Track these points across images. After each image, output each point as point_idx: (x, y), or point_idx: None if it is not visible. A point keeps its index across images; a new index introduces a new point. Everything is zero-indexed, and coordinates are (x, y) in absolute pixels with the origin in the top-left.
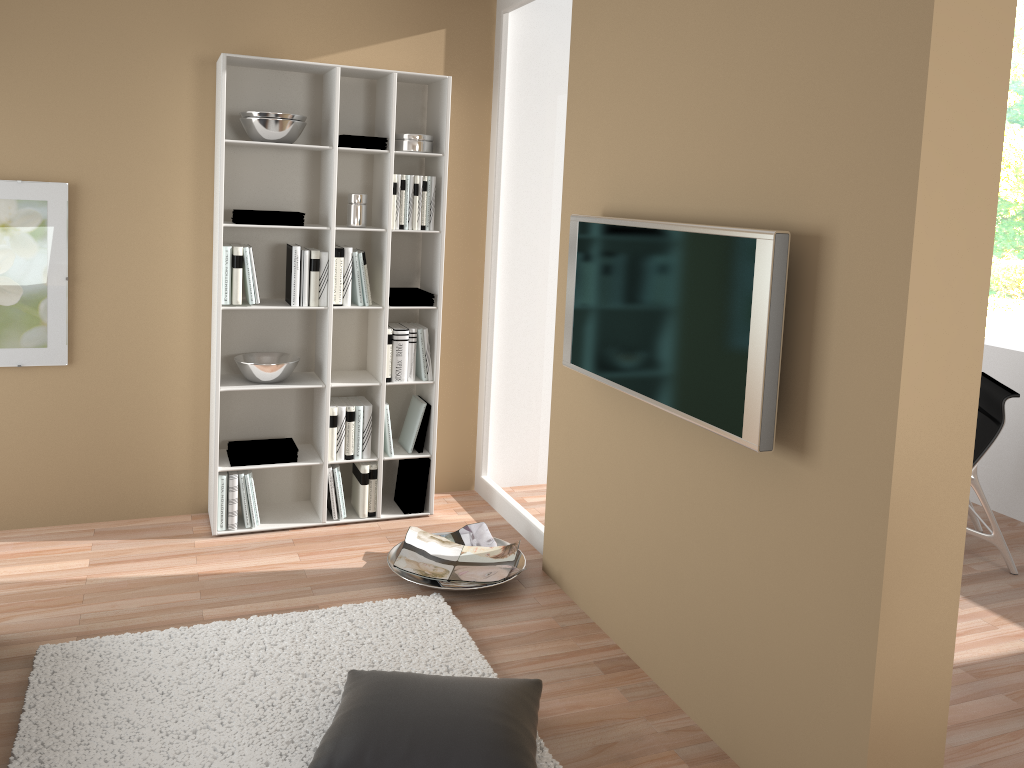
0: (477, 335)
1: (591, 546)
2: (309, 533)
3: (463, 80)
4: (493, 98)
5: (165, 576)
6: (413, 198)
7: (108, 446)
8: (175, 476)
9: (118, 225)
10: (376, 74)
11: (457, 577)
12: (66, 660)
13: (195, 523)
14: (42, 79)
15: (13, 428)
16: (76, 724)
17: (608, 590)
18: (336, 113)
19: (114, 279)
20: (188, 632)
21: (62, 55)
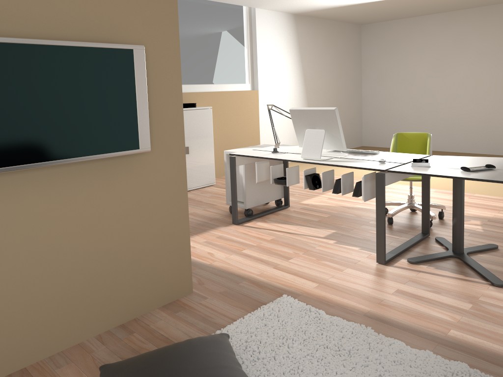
0: None
1: None
2: None
3: None
4: None
5: None
6: None
7: None
8: None
9: None
10: None
11: None
12: None
13: None
14: None
15: None
16: None
17: None
18: None
19: None
20: None
21: None
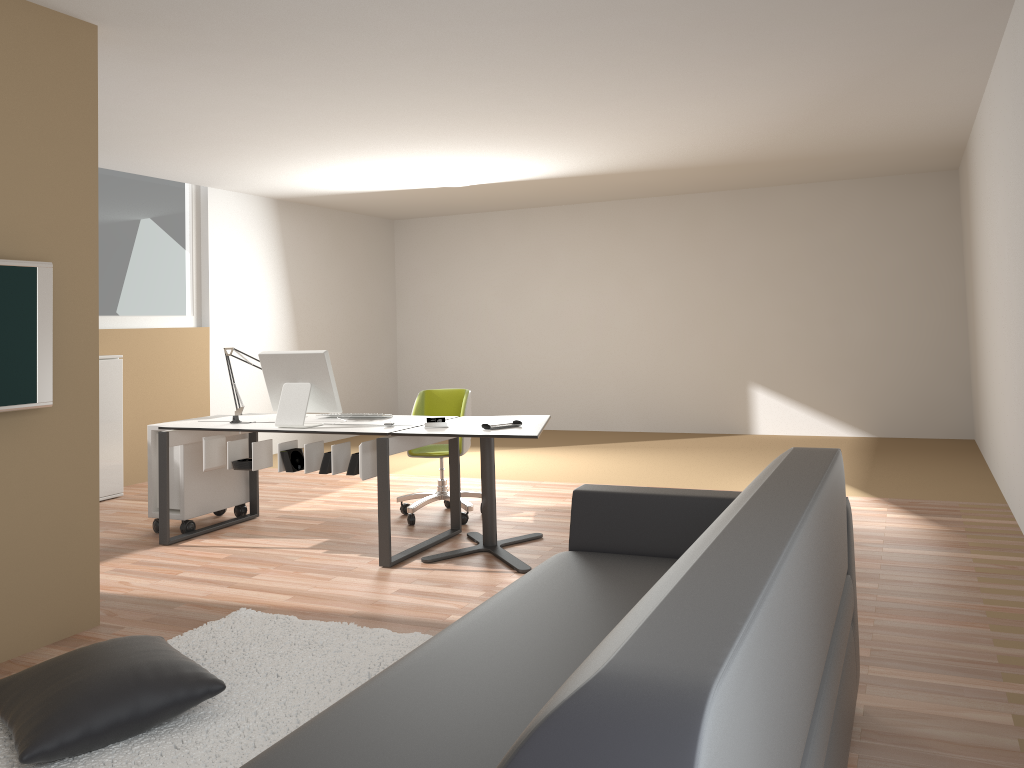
0: None
1: None
2: None
3: None
4: None
5: None
6: None
7: None
8: None
9: None
10: None
11: None
12: None
13: None
14: None
15: None
16: None
17: None
18: None
19: None
20: None
21: None
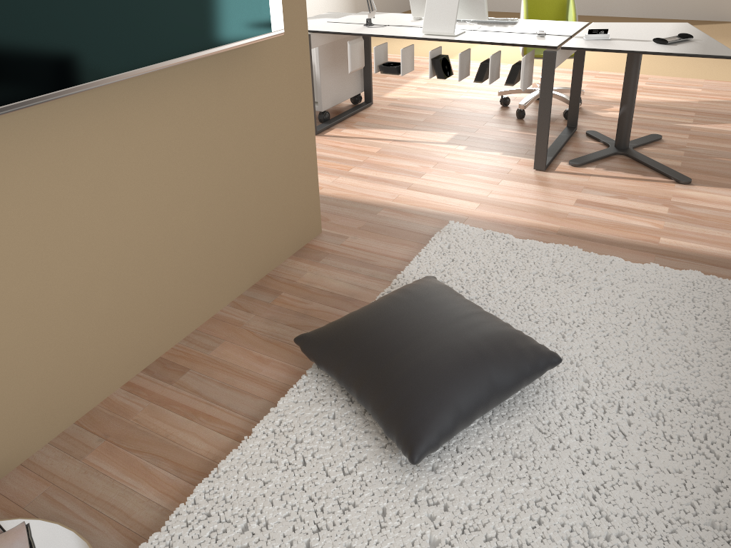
0: None
1: (33, 359)
2: None
3: None
4: None
5: None
6: None
7: None
8: None
9: None
10: None
11: None
12: None
13: None
14: None
15: None
16: None
17: (87, 360)
18: None
19: None
20: None
21: None
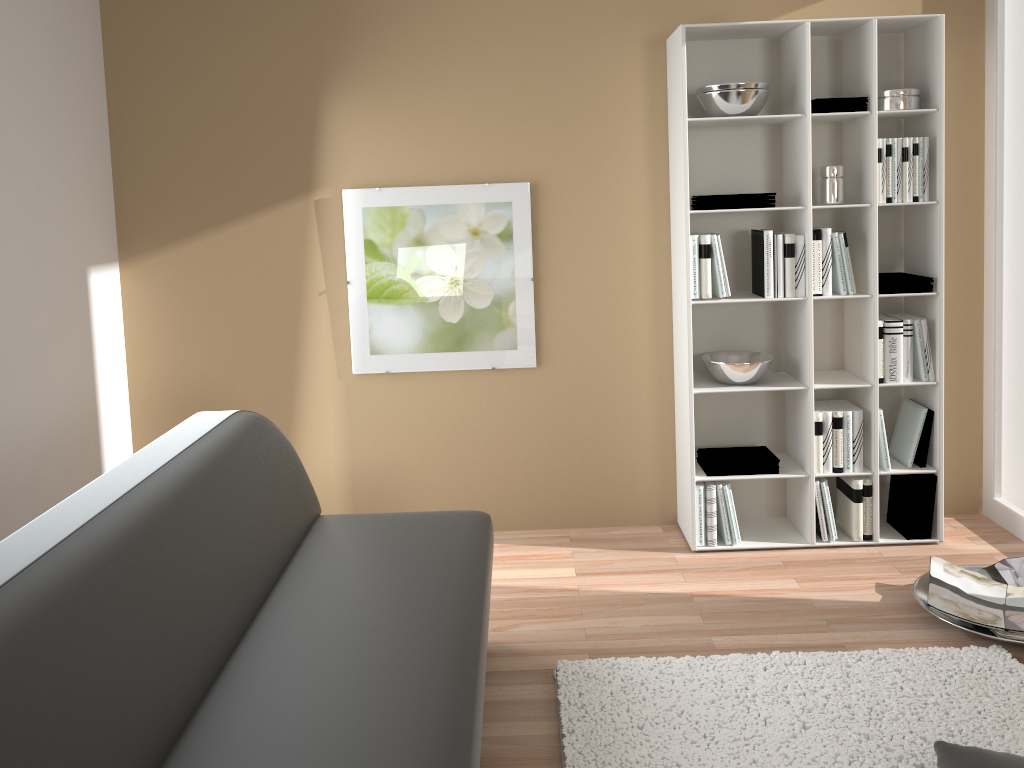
0: (978, 326)
1: None
2: (798, 555)
3: (946, 21)
4: (986, 37)
5: (656, 593)
6: (901, 165)
7: (576, 450)
8: (642, 484)
9: (576, 222)
10: (847, 26)
11: (1016, 626)
12: (588, 681)
13: (668, 535)
14: (501, 80)
15: (490, 430)
16: (623, 761)
17: None
18: (807, 75)
19: (575, 278)
20: (707, 663)
21: (518, 54)
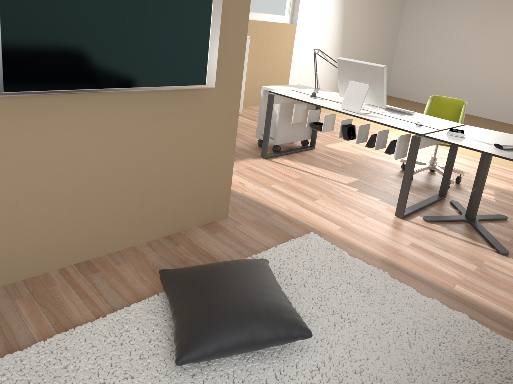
0: None
1: (7, 234)
2: None
3: None
4: None
5: None
6: None
7: None
8: None
9: None
10: None
11: None
12: None
13: None
14: None
15: None
16: None
17: (40, 246)
18: None
19: None
20: None
21: None
